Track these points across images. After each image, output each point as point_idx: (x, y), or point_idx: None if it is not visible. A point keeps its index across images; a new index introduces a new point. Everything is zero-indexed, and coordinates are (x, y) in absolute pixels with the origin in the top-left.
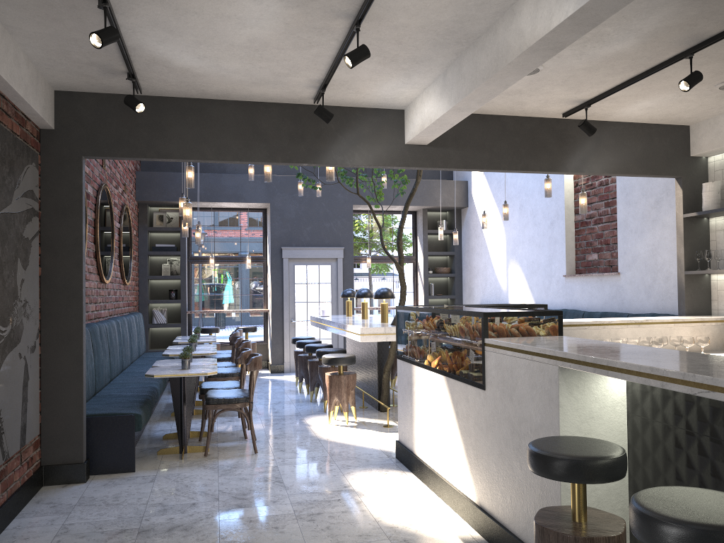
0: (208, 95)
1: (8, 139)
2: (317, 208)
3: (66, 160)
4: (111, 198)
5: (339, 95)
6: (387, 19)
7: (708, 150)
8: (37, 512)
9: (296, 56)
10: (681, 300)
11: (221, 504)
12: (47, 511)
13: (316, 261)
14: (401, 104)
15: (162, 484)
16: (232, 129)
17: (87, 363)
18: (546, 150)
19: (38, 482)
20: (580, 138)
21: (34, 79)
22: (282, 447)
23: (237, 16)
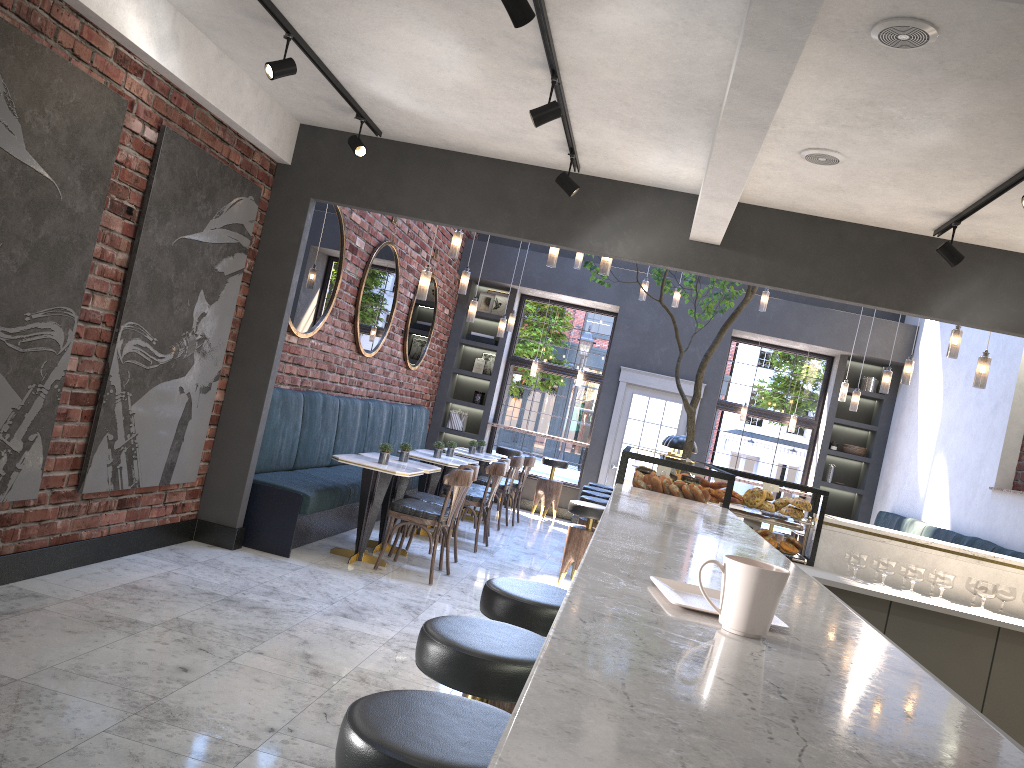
0: (455, 147)
1: (211, 166)
2: (680, 325)
3: (293, 200)
4: (398, 260)
5: (602, 164)
6: (590, 73)
7: None
8: (161, 556)
9: (518, 109)
10: None
11: (329, 608)
12: (170, 558)
13: (663, 394)
14: (689, 187)
15: (298, 575)
16: (476, 191)
17: (284, 429)
18: (902, 280)
19: (185, 533)
20: (965, 271)
21: (264, 108)
22: (468, 589)
23: (426, 57)
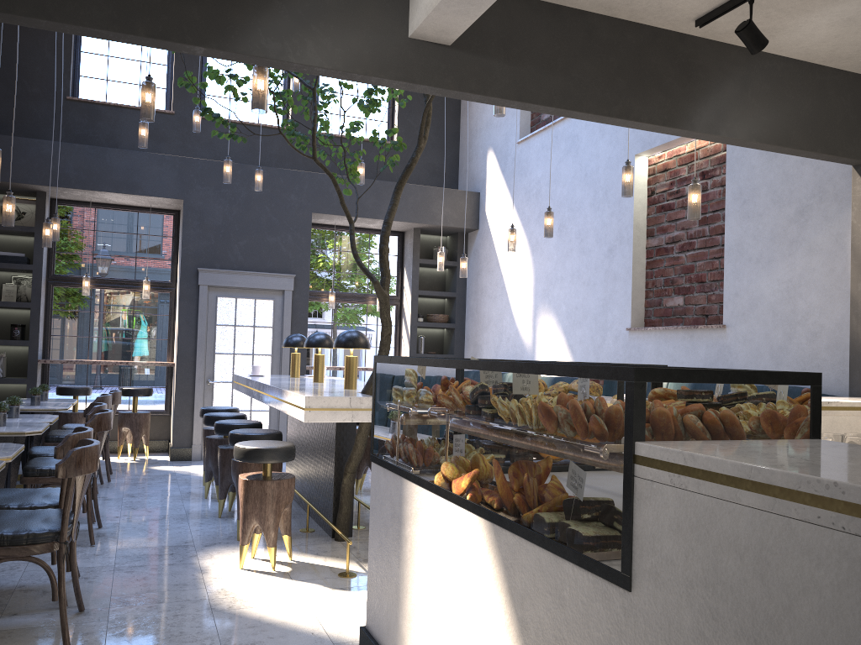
0: None
1: None
2: (257, 214)
3: None
4: None
5: None
6: None
7: None
8: None
9: None
10: (856, 371)
11: None
12: None
13: (251, 292)
14: None
15: None
16: None
17: None
18: (660, 88)
19: None
20: (717, 74)
21: None
22: (131, 630)
23: None
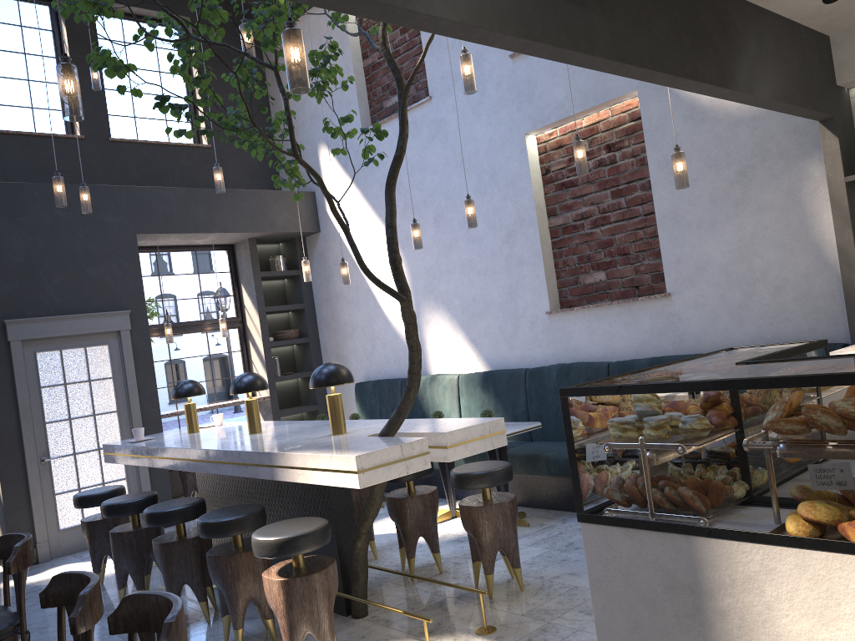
0: None
1: None
2: (69, 243)
3: None
4: None
5: None
6: None
7: None
8: None
9: None
10: None
11: None
12: None
13: (79, 340)
14: None
15: None
16: None
17: None
18: (711, 46)
19: None
20: (743, 31)
21: None
22: None
23: None
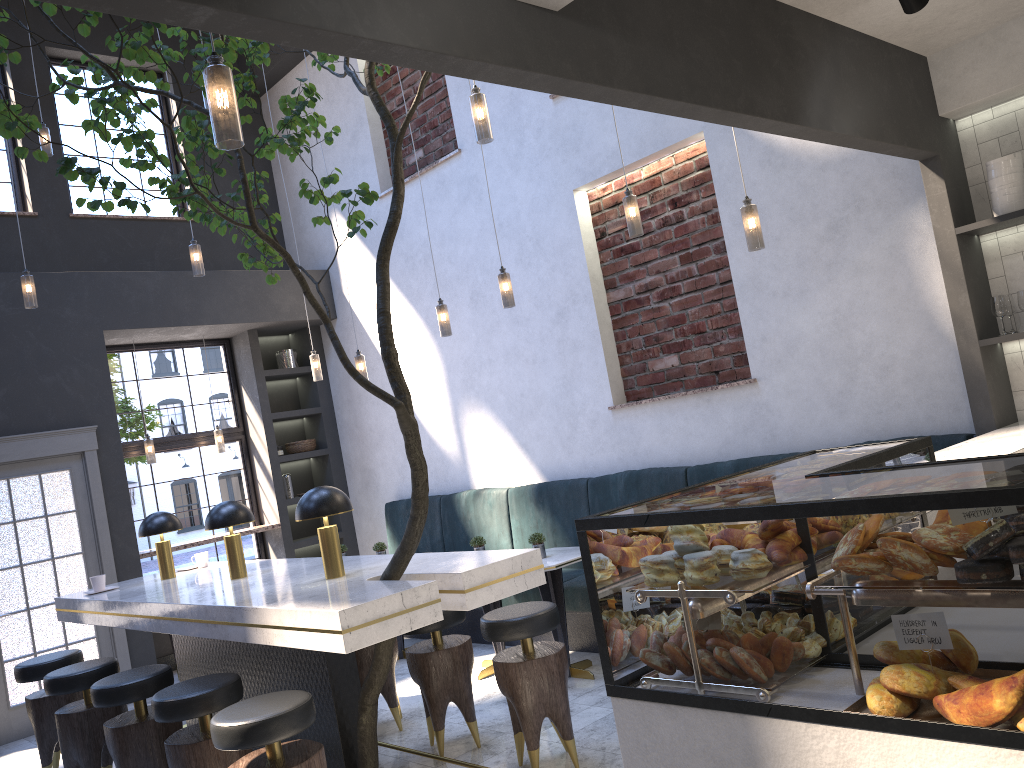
0: None
1: None
2: (16, 345)
3: None
4: None
5: None
6: None
7: (986, 97)
8: None
9: None
10: (978, 401)
11: None
12: None
13: (32, 465)
14: None
15: None
16: None
17: None
18: (772, 72)
19: None
20: (813, 53)
21: None
22: None
23: None
